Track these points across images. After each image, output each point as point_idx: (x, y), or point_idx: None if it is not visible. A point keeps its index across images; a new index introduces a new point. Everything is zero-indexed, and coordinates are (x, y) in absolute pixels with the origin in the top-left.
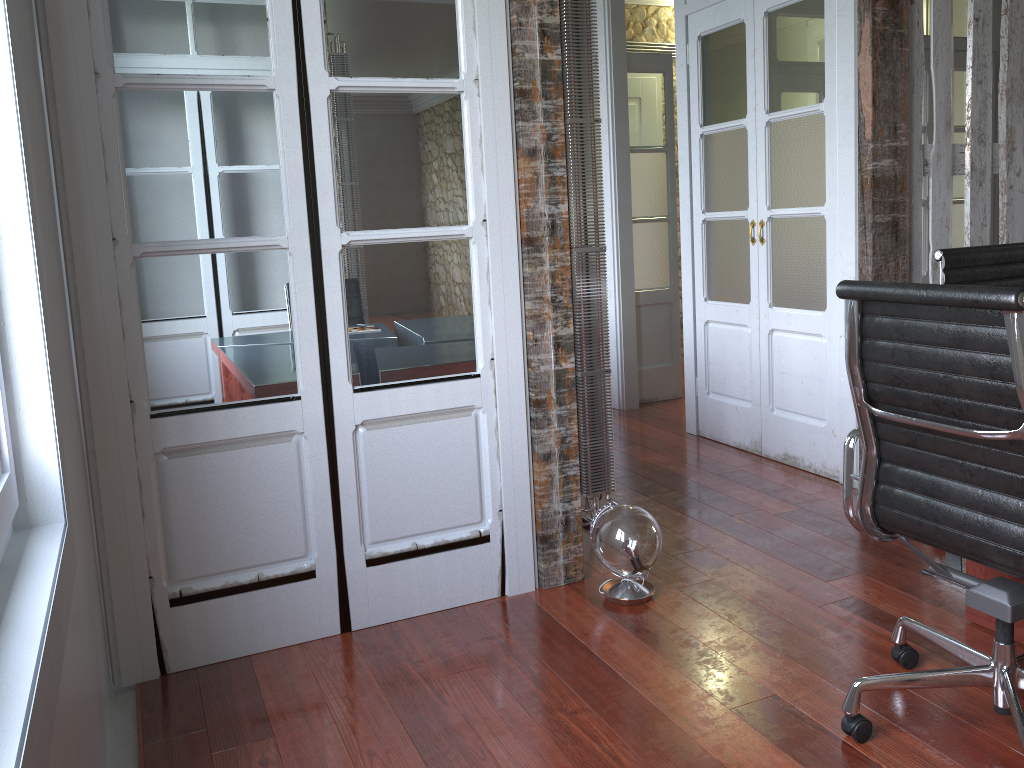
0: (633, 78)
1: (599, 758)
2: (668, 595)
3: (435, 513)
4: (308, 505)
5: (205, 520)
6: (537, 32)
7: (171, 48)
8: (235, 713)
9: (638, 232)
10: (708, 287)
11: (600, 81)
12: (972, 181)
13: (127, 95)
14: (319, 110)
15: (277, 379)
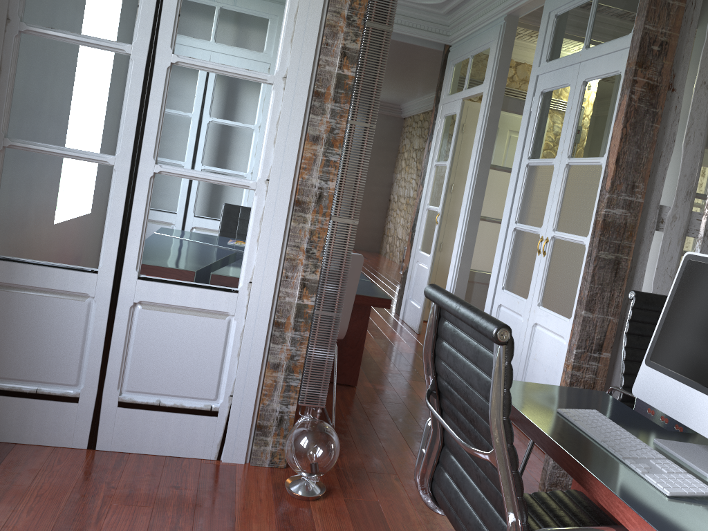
0: (507, 116)
1: None
2: (333, 501)
3: (180, 383)
4: (86, 350)
5: (9, 339)
6: (339, 52)
7: (65, 12)
8: None
9: (485, 228)
10: (507, 279)
11: (480, 113)
12: (703, 245)
13: (27, 38)
14: (159, 75)
15: (85, 255)
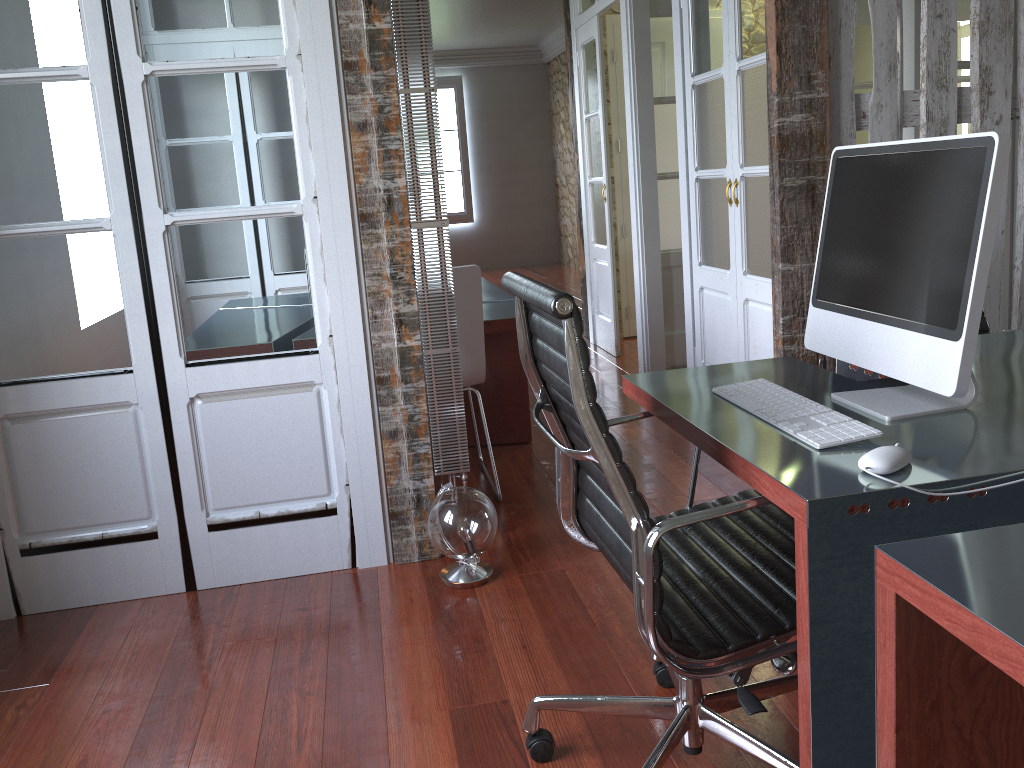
0: (662, 23)
1: (286, 742)
2: (504, 581)
3: (279, 484)
4: (149, 471)
5: (50, 481)
6: (362, 1)
7: None
8: (40, 658)
9: (669, 189)
10: (702, 251)
11: (622, 29)
12: (929, 134)
13: None
14: (134, 95)
15: (111, 353)
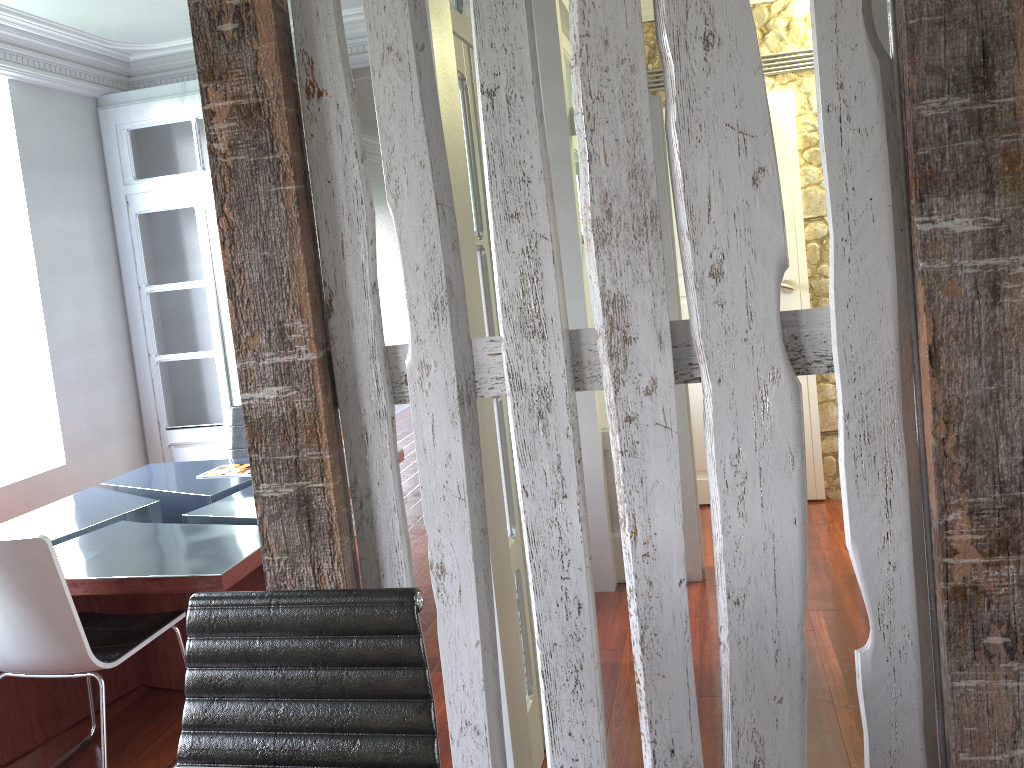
0: None
1: None
2: None
3: None
4: None
5: None
6: None
7: None
8: None
9: None
10: None
11: None
12: (518, 410)
13: None
14: None
15: None
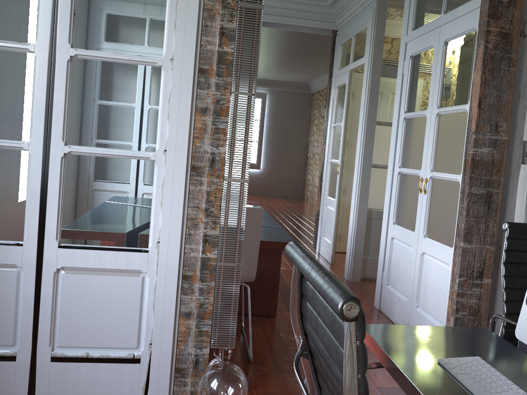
0: (386, 80)
1: None
2: None
3: (105, 336)
4: (19, 313)
5: None
6: (218, 32)
7: None
8: None
9: (377, 173)
10: (396, 215)
11: (363, 80)
12: None
13: None
14: (61, 67)
15: (11, 230)
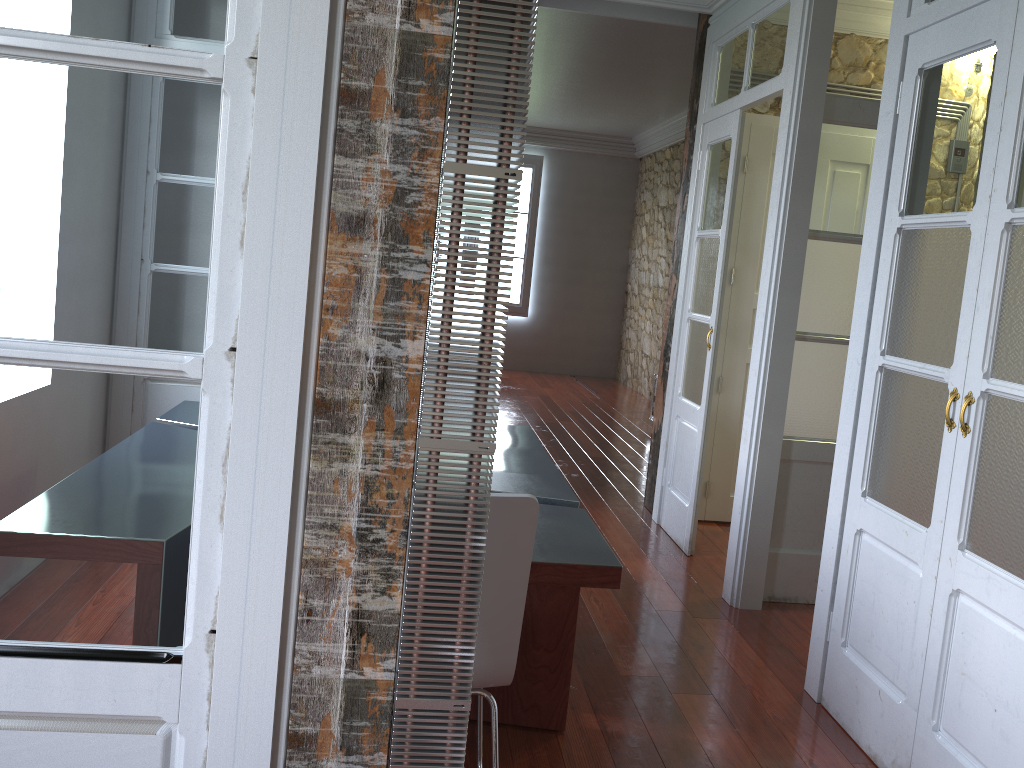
0: (834, 132)
1: None
2: None
3: None
4: None
5: None
6: None
7: None
8: None
9: (806, 354)
10: (871, 475)
11: (780, 131)
12: None
13: None
14: None
15: None
